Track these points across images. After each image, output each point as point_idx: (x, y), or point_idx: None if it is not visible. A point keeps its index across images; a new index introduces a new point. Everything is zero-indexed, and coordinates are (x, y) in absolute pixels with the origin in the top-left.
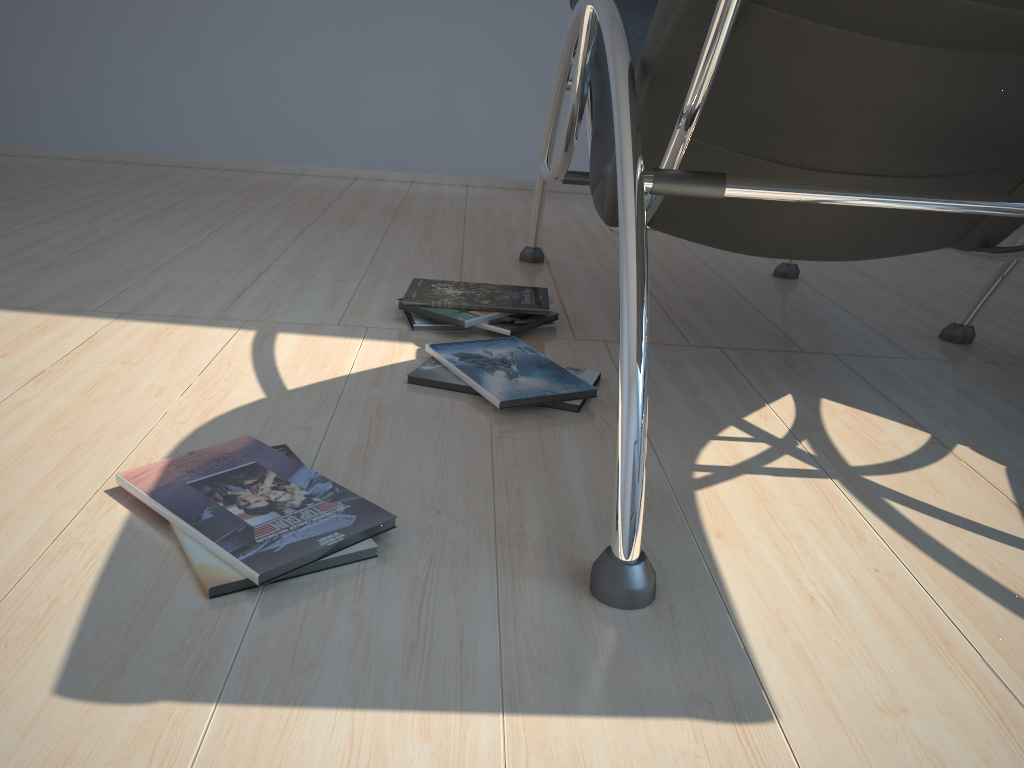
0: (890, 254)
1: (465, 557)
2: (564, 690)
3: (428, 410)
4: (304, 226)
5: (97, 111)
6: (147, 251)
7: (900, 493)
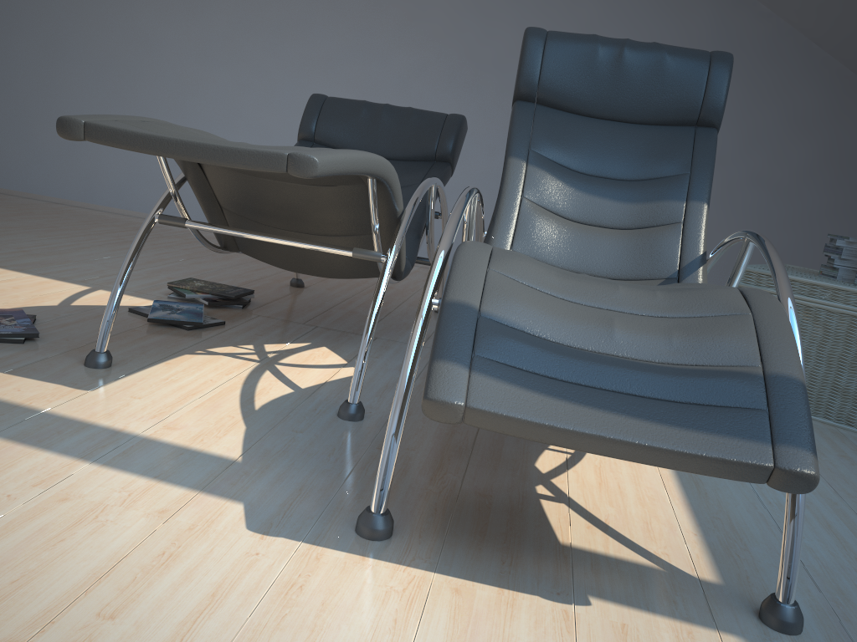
0: (350, 276)
1: (55, 349)
2: (33, 374)
3: (120, 319)
4: (195, 257)
5: (135, 188)
6: (90, 255)
7: (279, 370)
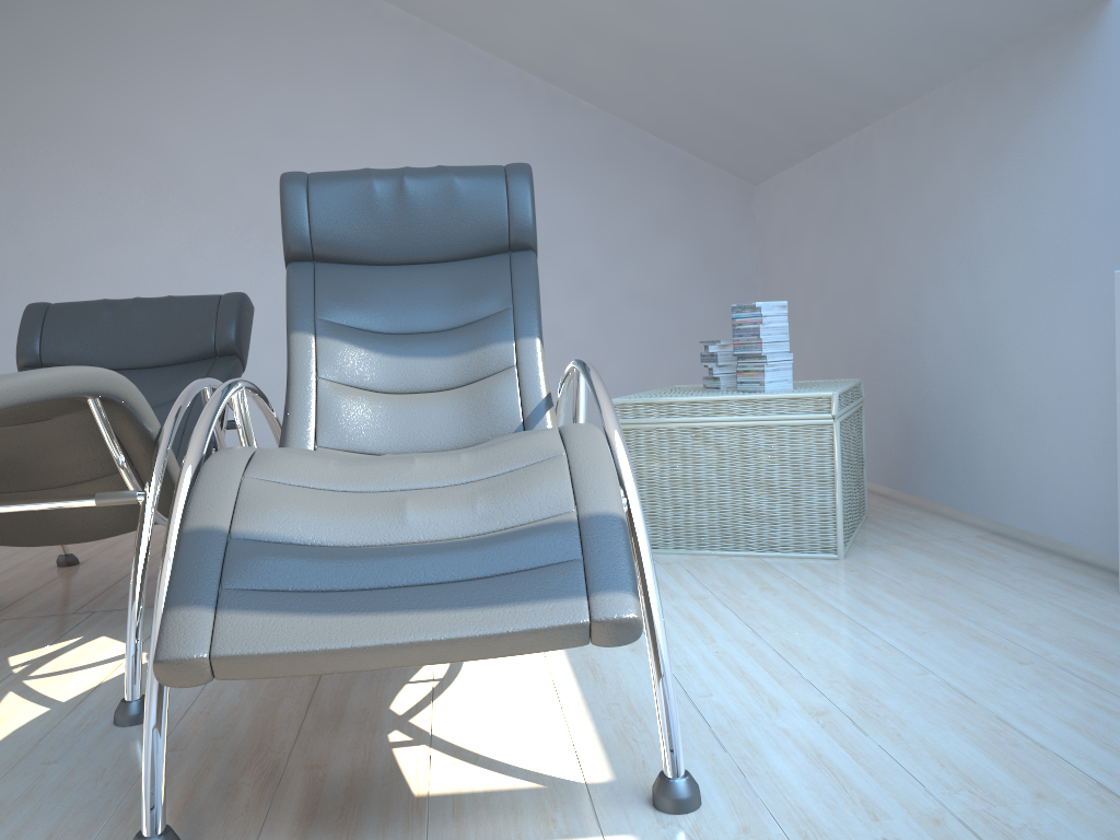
0: (117, 532)
1: None
2: None
3: None
4: None
5: None
6: None
7: (29, 687)
